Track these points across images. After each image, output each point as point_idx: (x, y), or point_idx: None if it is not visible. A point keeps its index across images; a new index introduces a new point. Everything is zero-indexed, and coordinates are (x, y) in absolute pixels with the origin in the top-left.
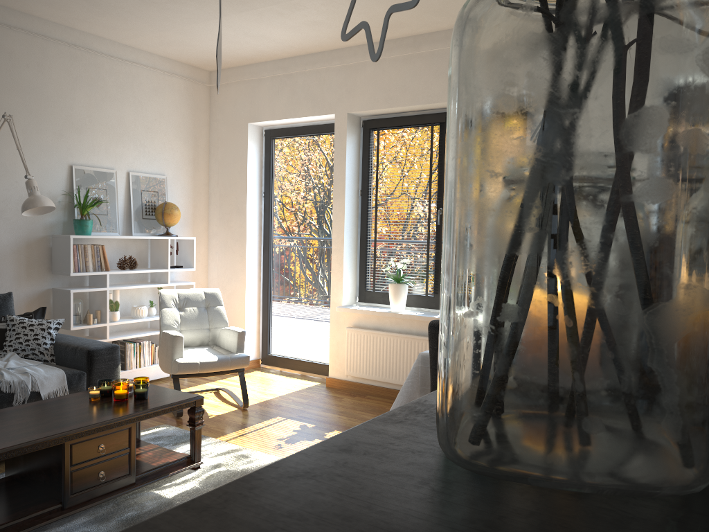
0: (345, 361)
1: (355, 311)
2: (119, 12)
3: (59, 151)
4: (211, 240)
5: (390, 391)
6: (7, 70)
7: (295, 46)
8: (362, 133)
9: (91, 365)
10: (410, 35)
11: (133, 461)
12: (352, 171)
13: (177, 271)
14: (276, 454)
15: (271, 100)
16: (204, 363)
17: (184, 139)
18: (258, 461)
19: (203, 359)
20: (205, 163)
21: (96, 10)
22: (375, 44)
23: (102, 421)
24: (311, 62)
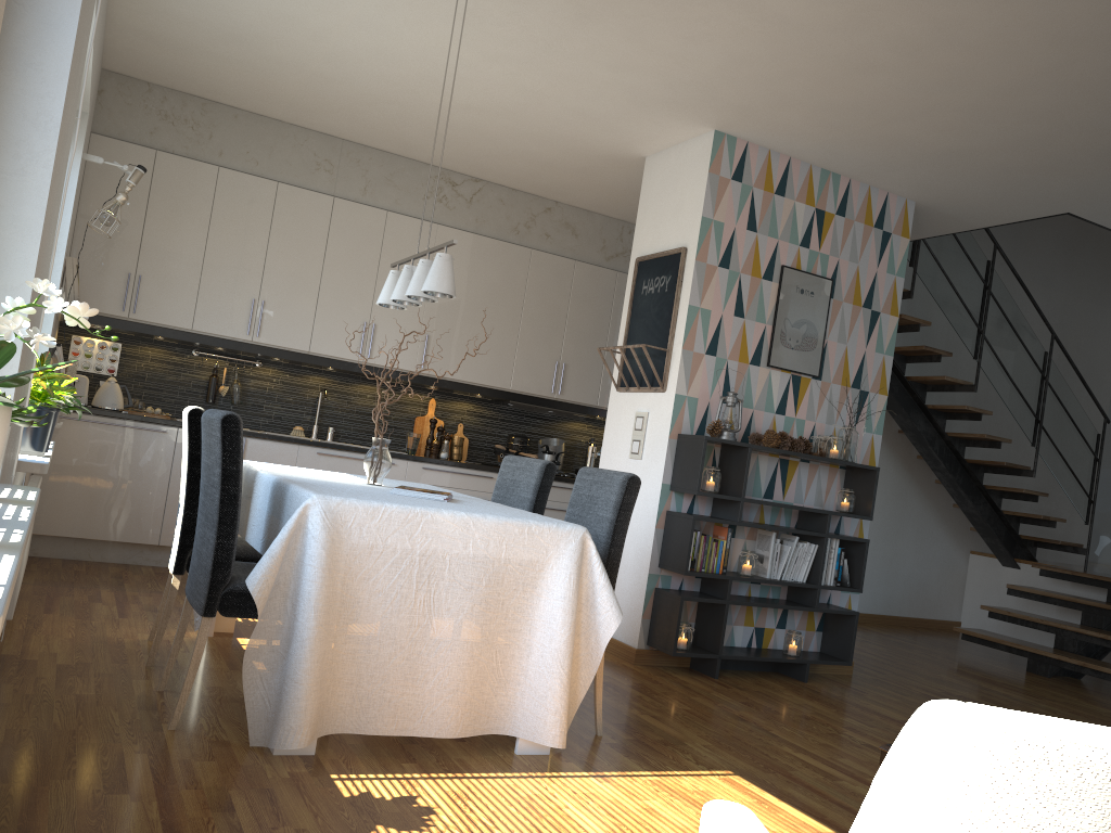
0: None
1: (9, 601)
2: None
3: None
4: None
5: None
6: None
7: None
8: None
9: None
10: None
11: None
12: None
13: None
14: None
15: None
16: None
17: None
18: None
19: None
20: None
21: None
22: None
23: None
24: None
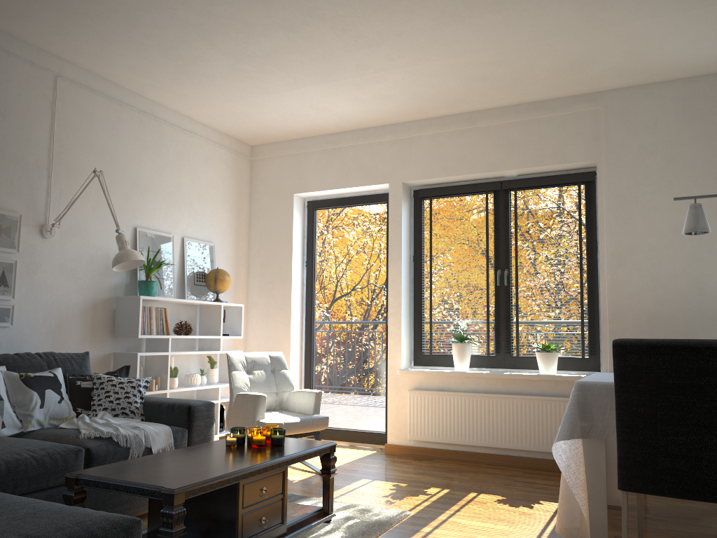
0: (405, 426)
1: (418, 372)
2: (201, 80)
3: (126, 212)
4: (250, 310)
5: (457, 453)
6: (86, 130)
7: (352, 120)
8: (413, 202)
9: (191, 422)
10: (466, 111)
11: (286, 508)
12: (406, 237)
13: (228, 338)
14: (393, 508)
15: (320, 172)
16: (288, 423)
17: (229, 209)
18: (384, 513)
19: (286, 419)
20: (246, 233)
21: (180, 77)
22: (430, 120)
23: (267, 461)
24: (363, 136)
